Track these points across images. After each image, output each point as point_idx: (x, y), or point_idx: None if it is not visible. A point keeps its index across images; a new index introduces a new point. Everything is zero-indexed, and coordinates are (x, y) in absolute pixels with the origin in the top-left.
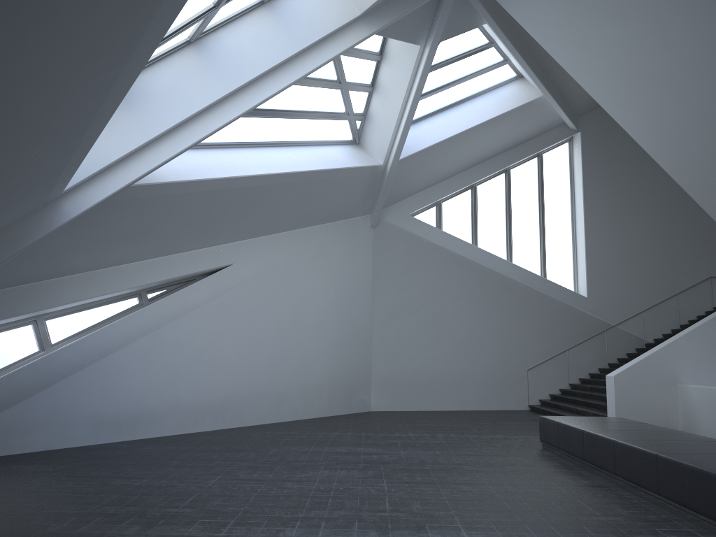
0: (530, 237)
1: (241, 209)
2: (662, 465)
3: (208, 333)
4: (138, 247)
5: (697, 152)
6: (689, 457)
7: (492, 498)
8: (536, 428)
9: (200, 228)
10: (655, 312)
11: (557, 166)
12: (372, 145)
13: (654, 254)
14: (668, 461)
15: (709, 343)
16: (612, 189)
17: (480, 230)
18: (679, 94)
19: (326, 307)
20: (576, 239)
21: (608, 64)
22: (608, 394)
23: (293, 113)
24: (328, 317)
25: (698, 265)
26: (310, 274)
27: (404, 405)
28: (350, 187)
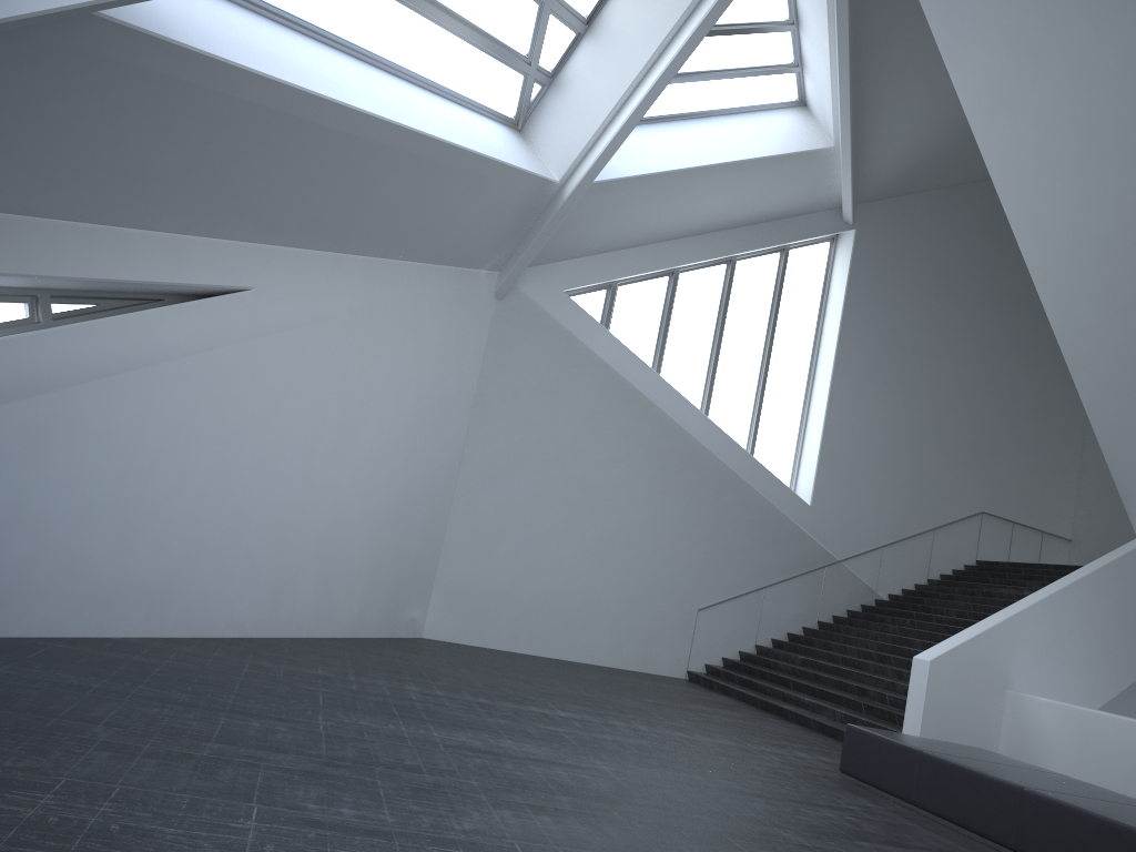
0: (742, 384)
1: (304, 176)
2: None
3: (175, 423)
4: (64, 185)
5: None
6: None
7: None
8: (758, 728)
9: (211, 187)
10: (899, 552)
11: (806, 277)
12: (548, 139)
13: (916, 457)
14: None
15: (1056, 628)
16: (880, 338)
17: (669, 351)
18: None
19: (396, 425)
20: (810, 405)
21: (1071, 98)
22: (912, 692)
23: (447, 15)
24: (395, 446)
25: (970, 489)
26: (384, 353)
27: (484, 636)
28: (495, 207)
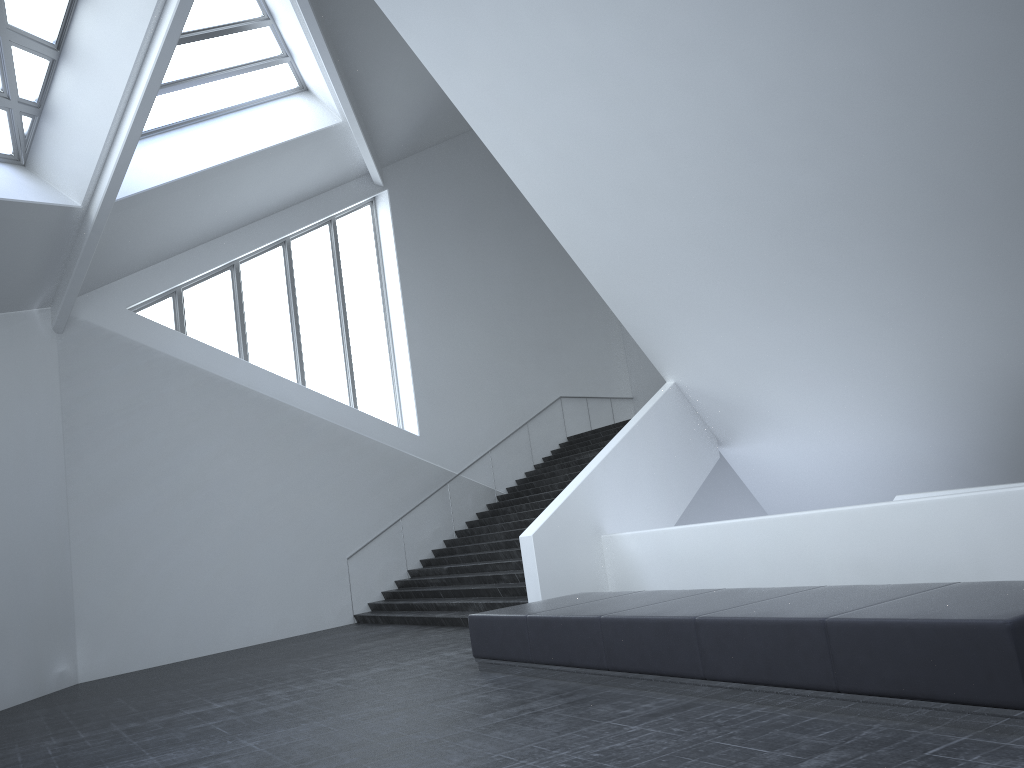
0: (329, 348)
1: None
2: (842, 636)
3: None
4: None
5: (611, 194)
6: (881, 612)
7: None
8: (414, 644)
9: None
10: (505, 450)
11: (358, 240)
12: (57, 168)
13: (495, 368)
14: (860, 626)
15: (625, 473)
16: (436, 276)
17: (252, 338)
18: (610, 93)
19: None
20: (394, 350)
21: (501, 43)
22: (527, 565)
23: None
24: None
25: (545, 382)
26: None
27: (145, 657)
28: (17, 245)
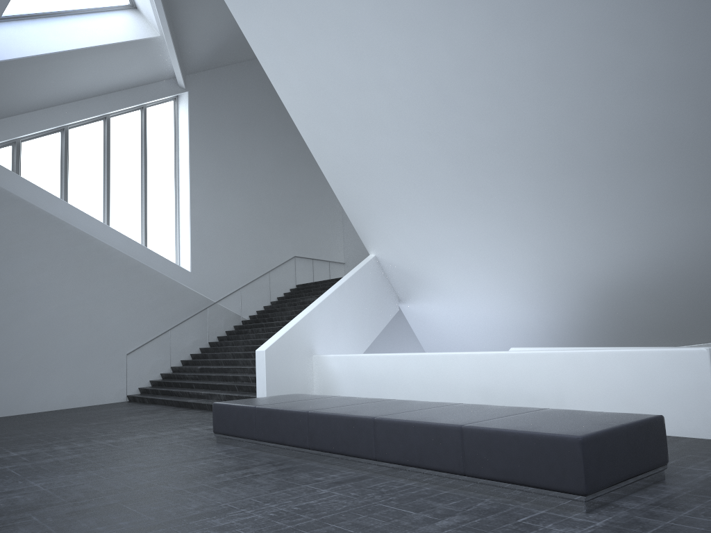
0: (131, 200)
1: None
2: (472, 438)
3: None
4: None
5: (349, 119)
6: (498, 424)
7: (279, 529)
8: (170, 420)
9: None
10: (251, 289)
11: (162, 125)
12: None
13: (251, 230)
14: (485, 433)
15: (334, 314)
16: (216, 160)
17: (72, 185)
18: (358, 47)
19: None
20: (179, 208)
21: None
22: (259, 371)
23: None
24: None
25: (285, 244)
26: None
27: None
28: None
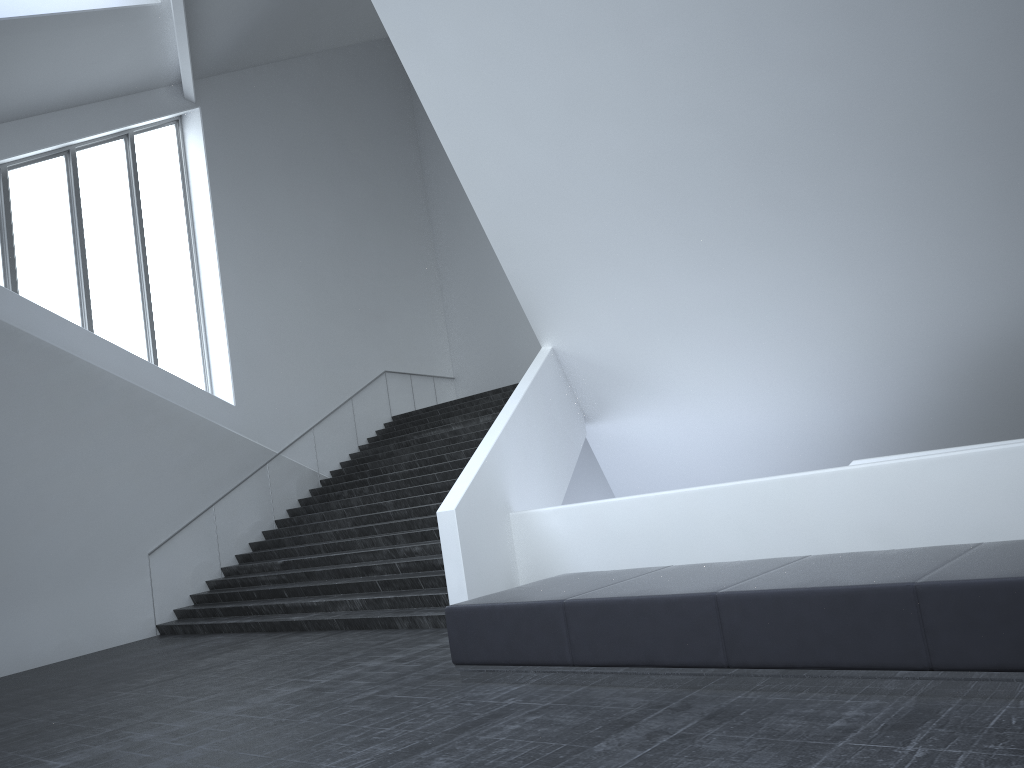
0: (124, 292)
1: None
2: None
3: None
4: None
5: (546, 104)
6: None
7: None
8: (293, 655)
9: None
10: (329, 428)
11: (160, 165)
12: None
13: (319, 333)
14: None
15: (523, 442)
16: (255, 219)
17: (22, 267)
18: None
19: None
20: (203, 302)
21: None
22: (447, 547)
23: None
24: None
25: (370, 353)
26: None
27: None
28: None
